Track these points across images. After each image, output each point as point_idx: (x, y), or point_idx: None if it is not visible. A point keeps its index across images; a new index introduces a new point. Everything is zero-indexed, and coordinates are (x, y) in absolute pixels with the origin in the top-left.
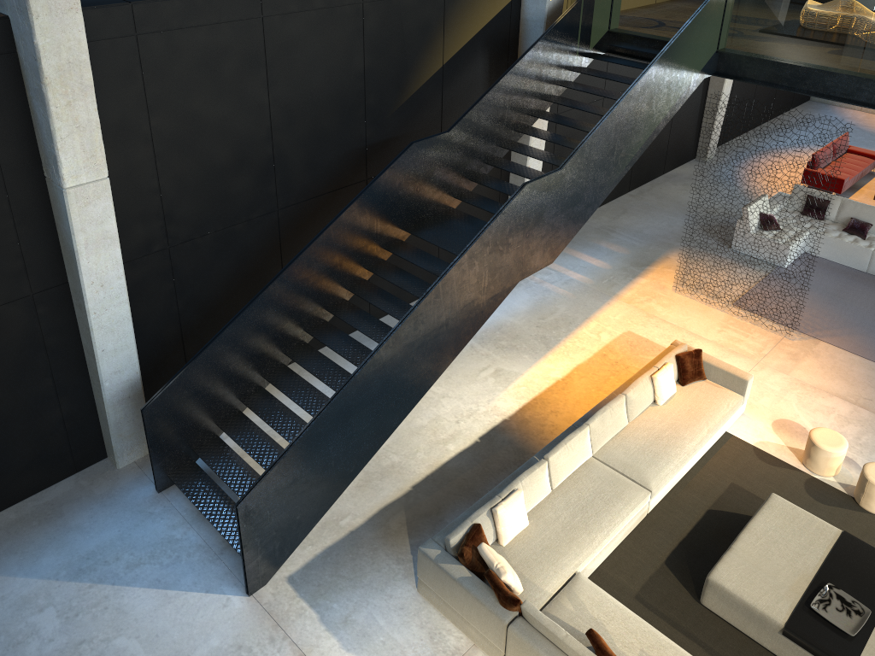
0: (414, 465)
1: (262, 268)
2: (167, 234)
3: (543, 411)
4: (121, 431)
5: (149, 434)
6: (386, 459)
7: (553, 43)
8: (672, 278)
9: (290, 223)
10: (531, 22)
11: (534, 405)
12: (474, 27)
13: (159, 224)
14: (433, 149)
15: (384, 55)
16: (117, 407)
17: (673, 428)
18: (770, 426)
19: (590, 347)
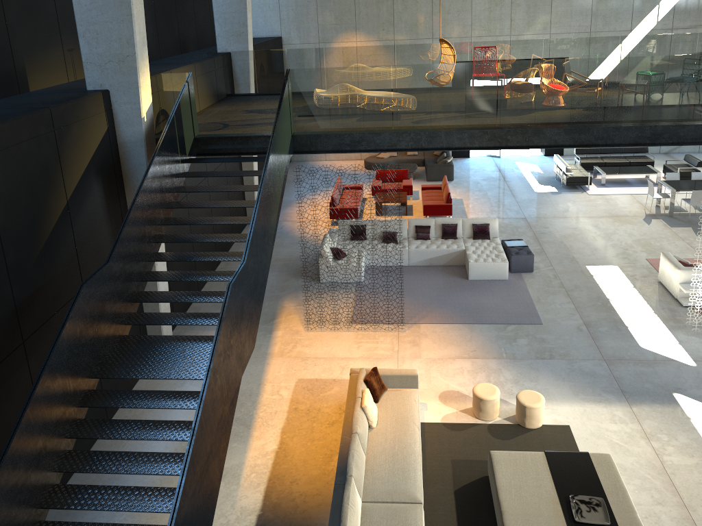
0: None
1: None
2: None
3: (285, 486)
4: None
5: None
6: None
7: (164, 156)
8: (297, 321)
9: None
10: (131, 143)
11: (273, 485)
12: (85, 158)
13: None
14: (101, 284)
15: (14, 205)
16: None
17: (397, 440)
18: (439, 402)
19: (280, 407)
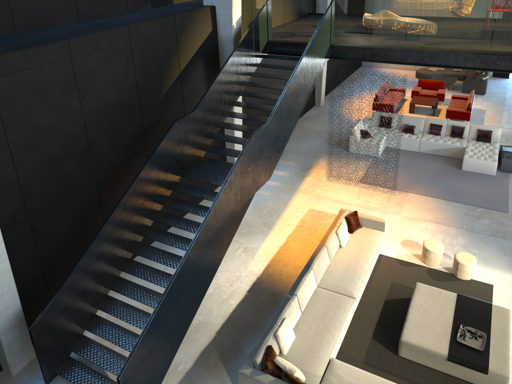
0: (213, 319)
1: (90, 217)
2: (26, 207)
3: (279, 266)
4: (12, 349)
5: (36, 346)
6: (195, 320)
7: (241, 51)
8: (324, 174)
9: (104, 184)
10: (225, 41)
11: (272, 264)
12: (194, 48)
13: (20, 201)
14: (187, 123)
15: (147, 71)
16: (8, 333)
17: (355, 258)
18: (400, 245)
19: (293, 222)
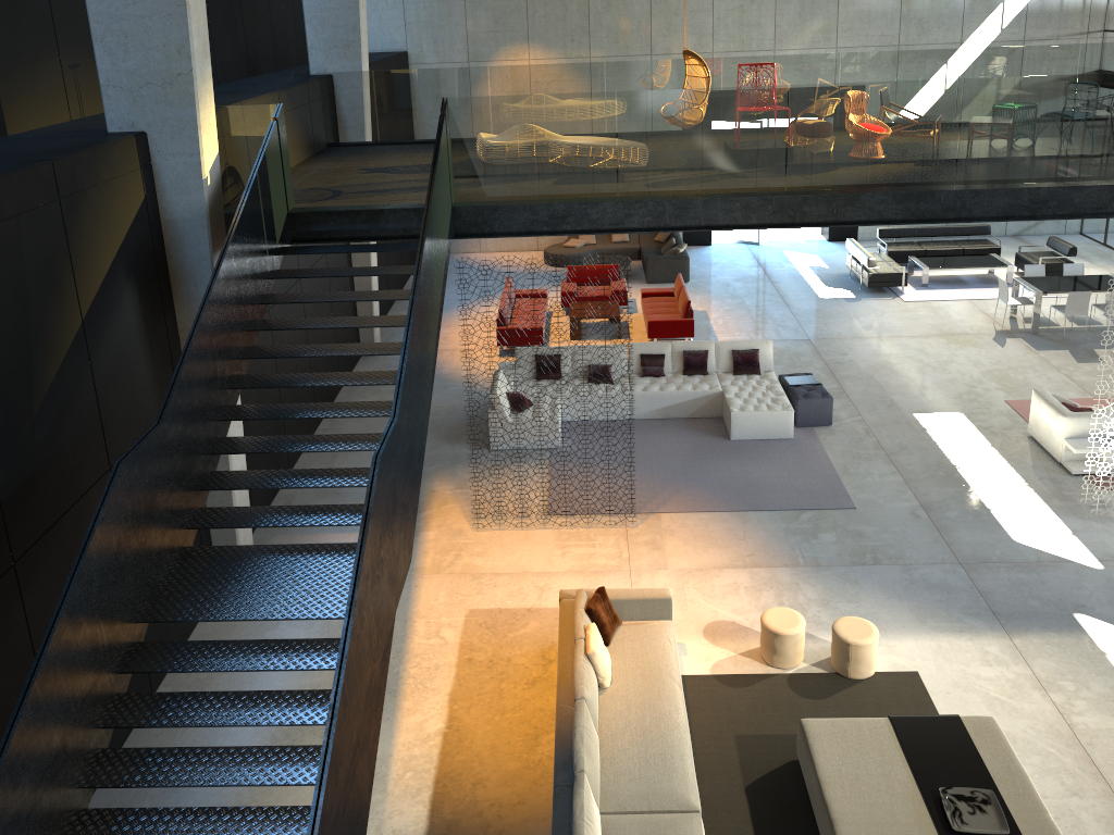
0: None
1: None
2: None
3: (463, 791)
4: None
5: None
6: None
7: (243, 244)
8: (459, 514)
9: None
10: (184, 223)
11: (444, 790)
12: (110, 248)
13: None
14: (149, 462)
15: None
16: None
17: (648, 707)
18: (705, 640)
19: (444, 658)
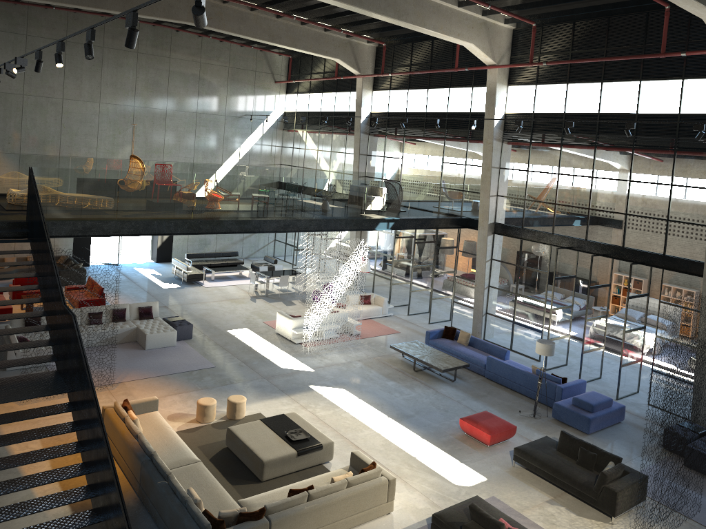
0: None
1: None
2: None
3: None
4: None
5: None
6: None
7: None
8: None
9: None
10: None
11: None
12: None
13: None
14: None
15: None
16: None
17: (164, 437)
18: (170, 421)
19: None
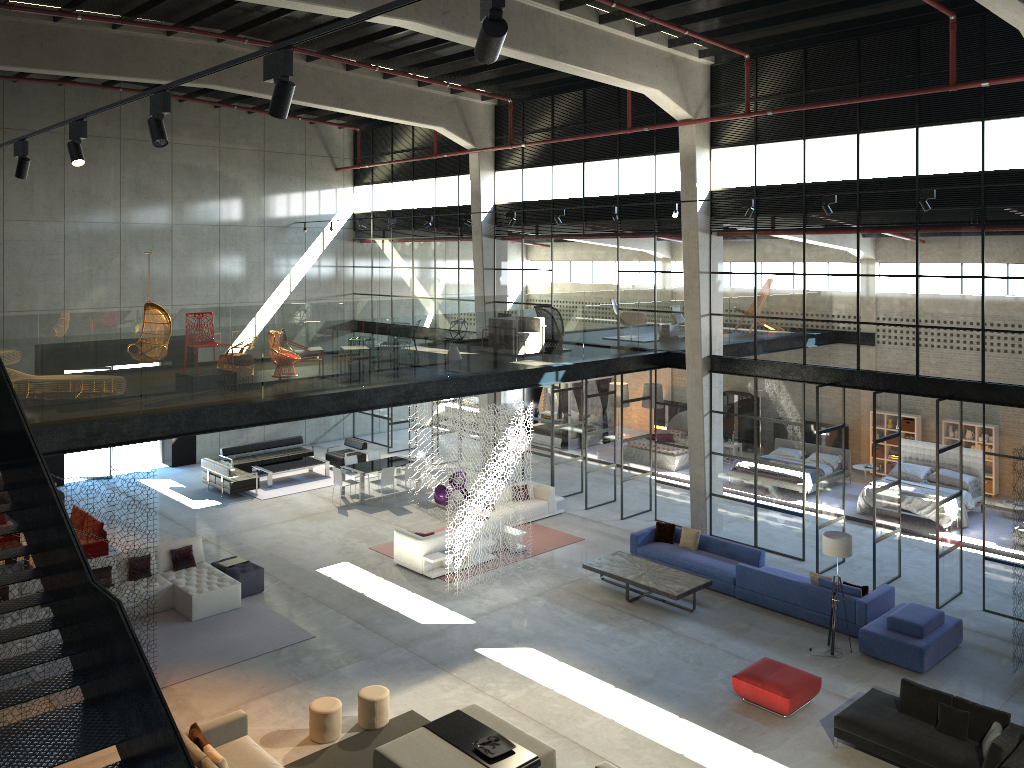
0: None
1: None
2: None
3: None
4: None
5: None
6: None
7: None
8: None
9: None
10: None
11: None
12: None
13: None
14: None
15: None
16: None
17: None
18: (267, 748)
19: None
